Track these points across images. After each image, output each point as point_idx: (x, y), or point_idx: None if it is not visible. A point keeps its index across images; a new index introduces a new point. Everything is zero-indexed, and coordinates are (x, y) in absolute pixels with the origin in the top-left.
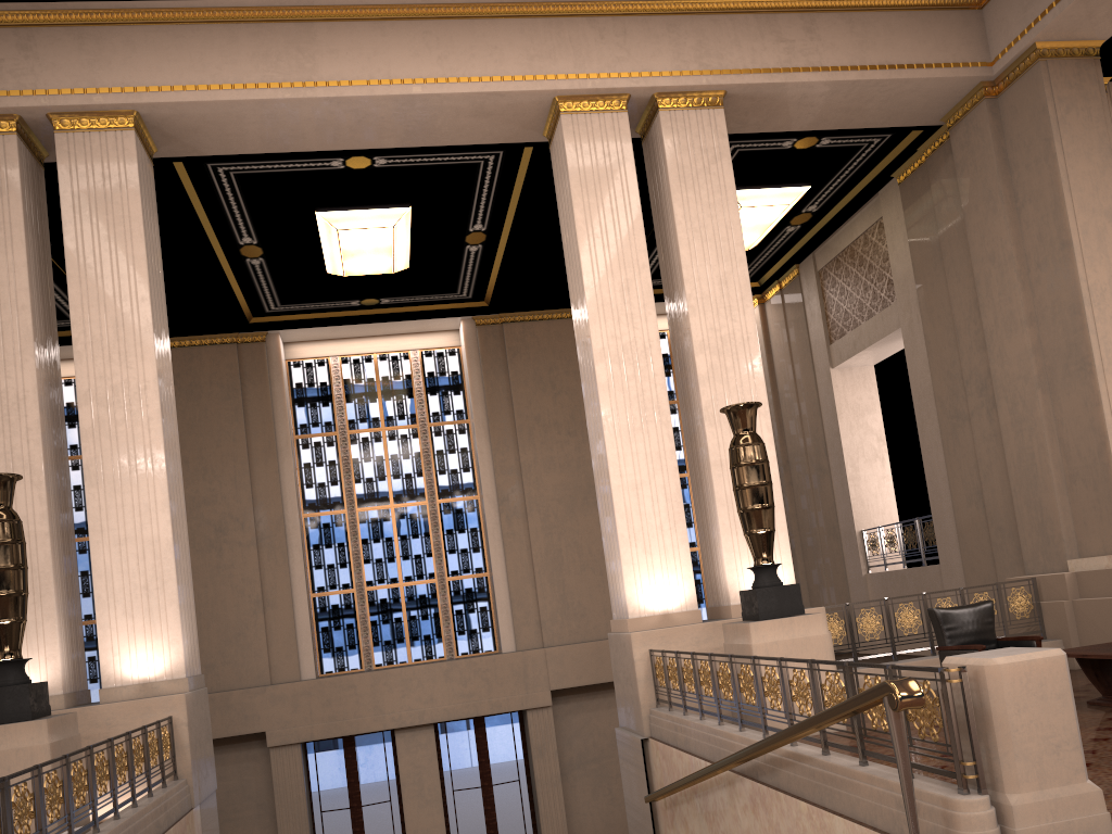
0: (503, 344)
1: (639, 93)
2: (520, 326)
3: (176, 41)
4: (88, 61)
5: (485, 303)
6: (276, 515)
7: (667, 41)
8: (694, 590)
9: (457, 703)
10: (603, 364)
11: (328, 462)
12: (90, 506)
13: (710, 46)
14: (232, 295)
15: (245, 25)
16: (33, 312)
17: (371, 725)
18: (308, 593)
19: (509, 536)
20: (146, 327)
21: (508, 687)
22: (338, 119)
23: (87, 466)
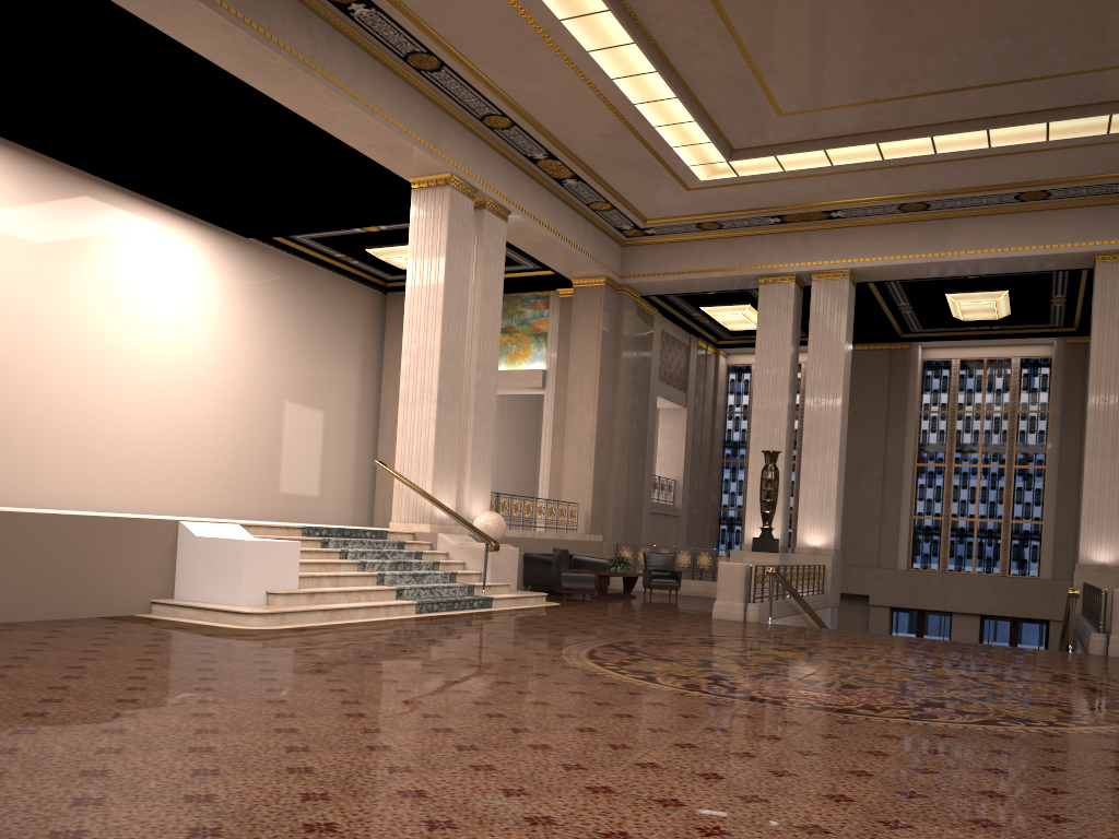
0: (1084, 359)
1: None
2: None
3: (876, 234)
4: (832, 247)
5: (1074, 329)
6: (897, 463)
7: None
8: None
9: (998, 604)
10: (1092, 416)
11: (939, 430)
12: (802, 463)
13: None
14: (890, 327)
15: (913, 223)
16: (790, 368)
17: (936, 606)
18: (910, 515)
19: (1062, 499)
20: (839, 379)
21: (1038, 602)
22: (957, 267)
23: (803, 444)
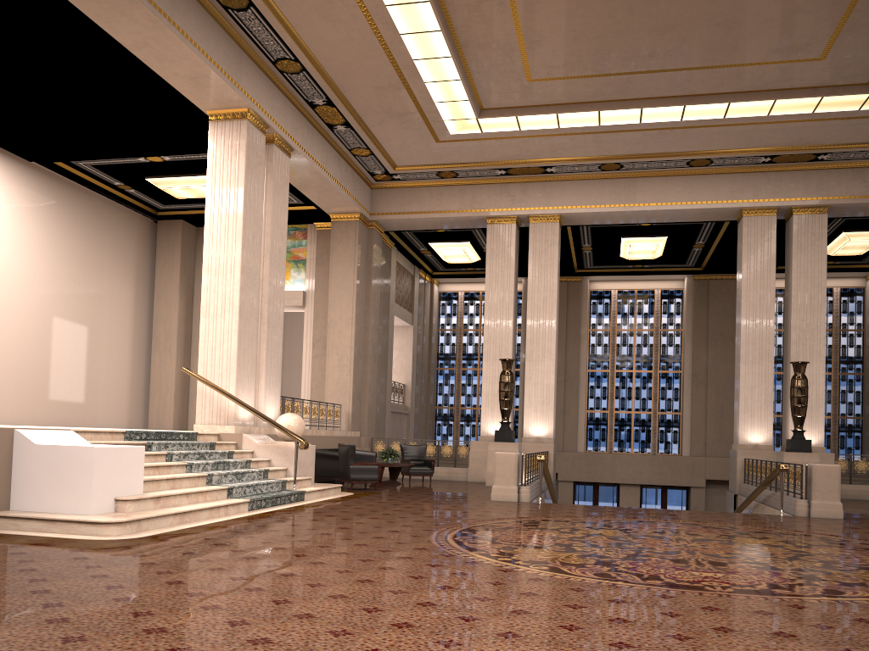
0: (707, 291)
1: (783, 207)
2: (719, 281)
3: (580, 187)
4: (546, 196)
5: (701, 268)
6: (575, 369)
7: (801, 183)
8: (771, 436)
9: (654, 476)
10: (744, 331)
11: (603, 344)
12: (526, 369)
13: (824, 185)
14: (572, 263)
15: (608, 180)
16: (513, 293)
17: (608, 479)
18: (585, 410)
19: (695, 395)
20: (554, 302)
21: (682, 474)
22: (640, 215)
23: (526, 353)
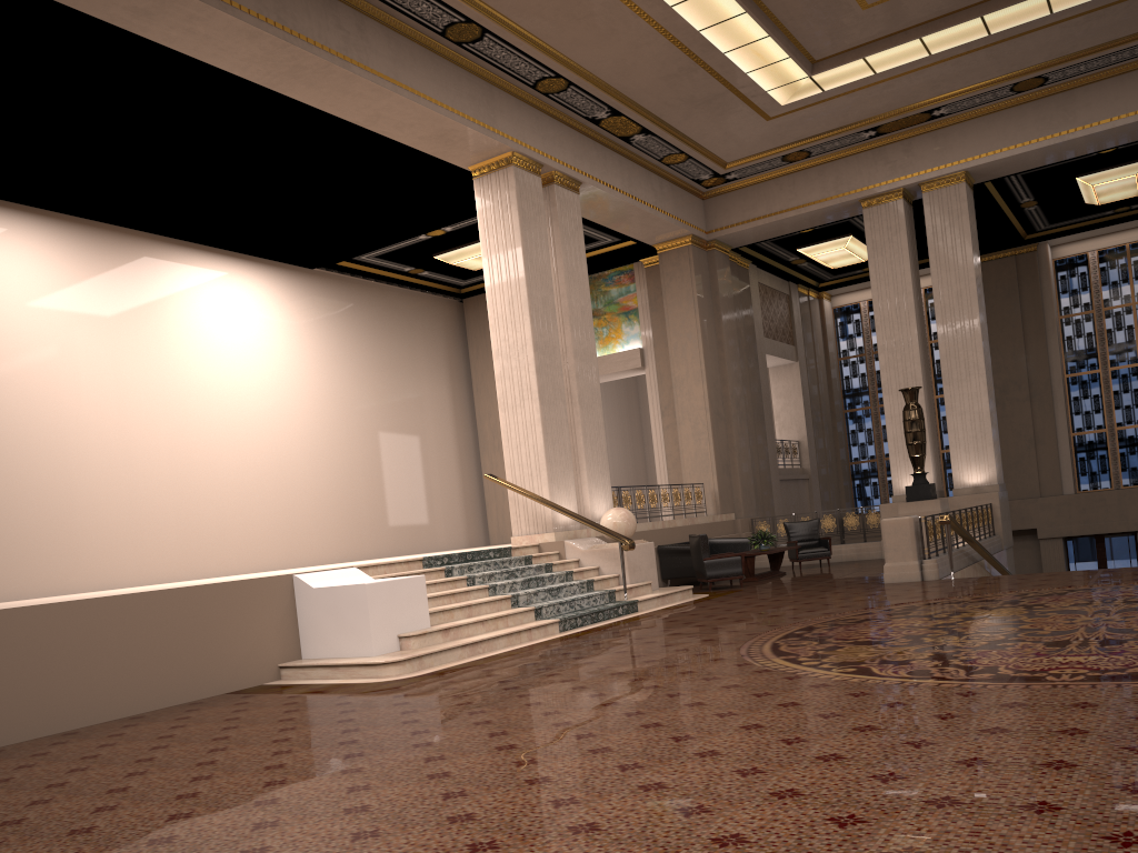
0: None
1: None
2: None
3: (988, 125)
4: (939, 150)
5: None
6: (1044, 378)
7: None
8: None
9: None
10: None
11: (1085, 334)
12: (945, 395)
13: None
14: (1013, 229)
15: (1030, 103)
16: (913, 294)
17: (1117, 528)
18: (1069, 433)
19: None
20: (972, 295)
21: None
22: (1090, 142)
23: (943, 374)
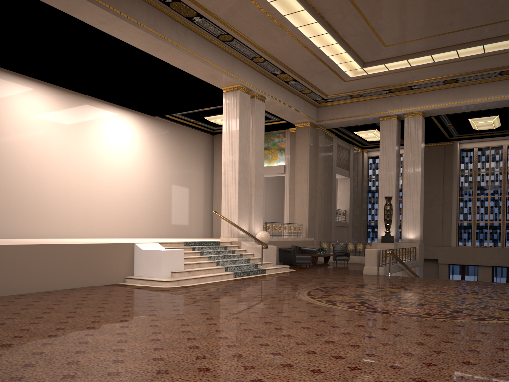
0: None
1: None
2: None
3: (433, 94)
4: (413, 102)
5: None
6: (449, 197)
7: None
8: None
9: (500, 261)
10: None
11: (468, 181)
12: (403, 201)
13: None
14: (443, 135)
15: (450, 88)
16: (395, 158)
17: (470, 263)
18: (456, 221)
19: None
20: (419, 162)
21: None
22: (472, 107)
23: (403, 192)
